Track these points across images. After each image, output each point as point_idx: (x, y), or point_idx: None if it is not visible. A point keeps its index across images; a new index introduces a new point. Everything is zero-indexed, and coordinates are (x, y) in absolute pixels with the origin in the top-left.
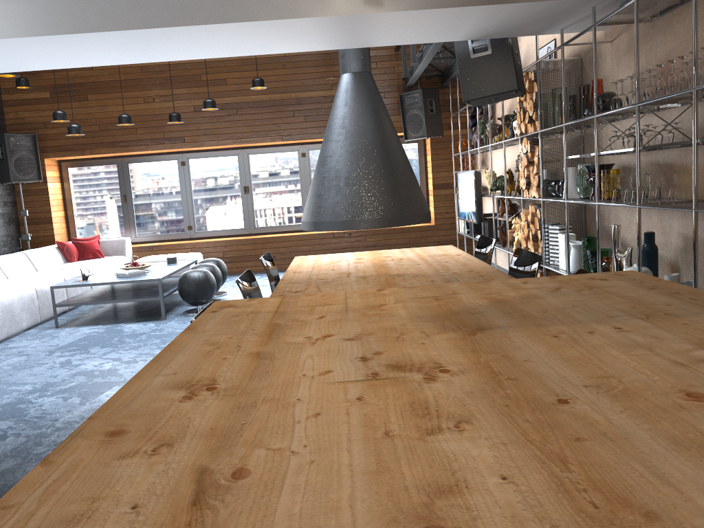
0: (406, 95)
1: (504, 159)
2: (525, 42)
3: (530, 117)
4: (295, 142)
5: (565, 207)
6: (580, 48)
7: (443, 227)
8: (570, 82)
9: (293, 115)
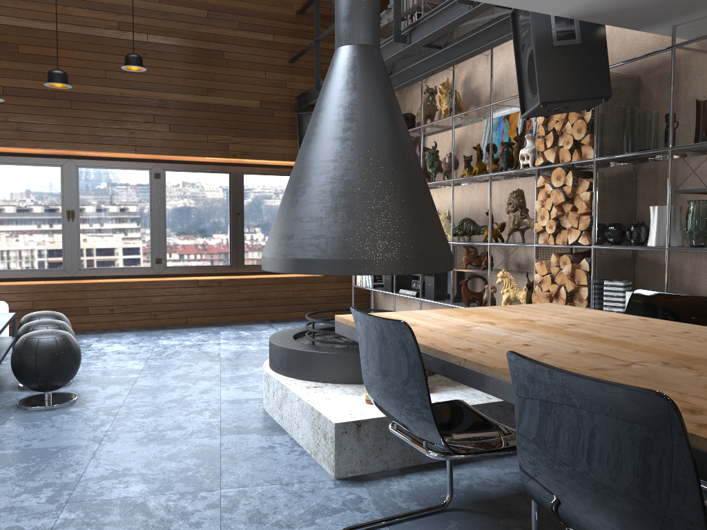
0: (307, 116)
1: (491, 196)
2: (501, 63)
3: (575, 141)
4: (148, 158)
5: (666, 257)
6: (636, 65)
7: (332, 280)
8: (625, 104)
9: (153, 121)
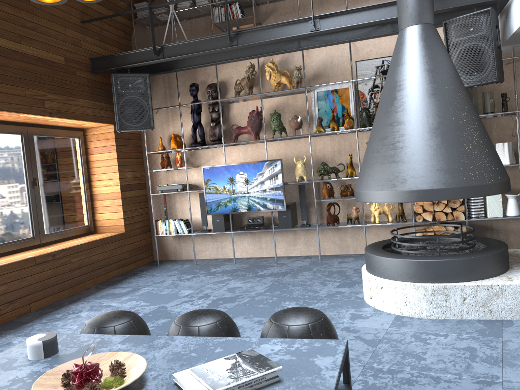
0: (122, 77)
1: (358, 144)
2: (324, 53)
3: None
4: None
5: None
6: None
7: (130, 234)
8: None
9: None
